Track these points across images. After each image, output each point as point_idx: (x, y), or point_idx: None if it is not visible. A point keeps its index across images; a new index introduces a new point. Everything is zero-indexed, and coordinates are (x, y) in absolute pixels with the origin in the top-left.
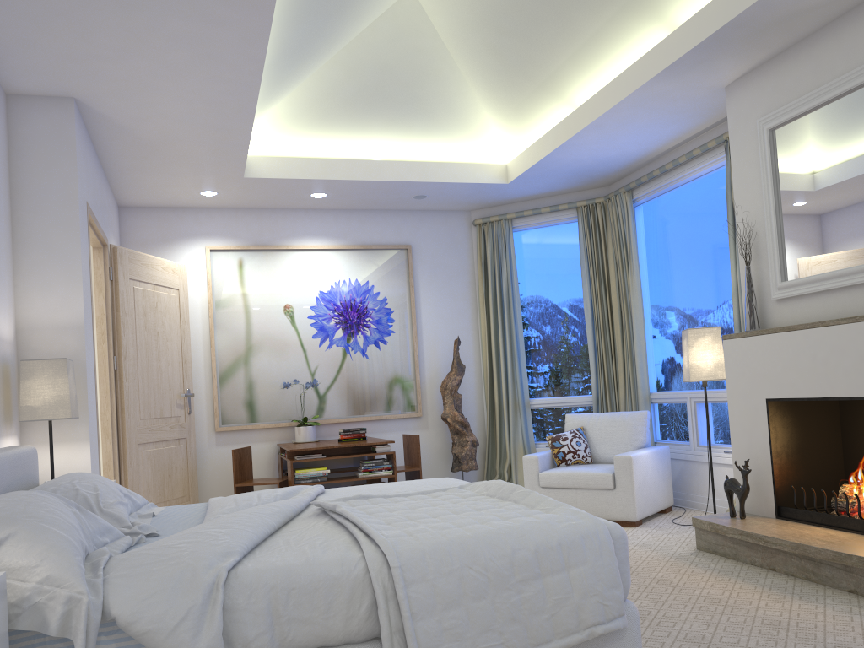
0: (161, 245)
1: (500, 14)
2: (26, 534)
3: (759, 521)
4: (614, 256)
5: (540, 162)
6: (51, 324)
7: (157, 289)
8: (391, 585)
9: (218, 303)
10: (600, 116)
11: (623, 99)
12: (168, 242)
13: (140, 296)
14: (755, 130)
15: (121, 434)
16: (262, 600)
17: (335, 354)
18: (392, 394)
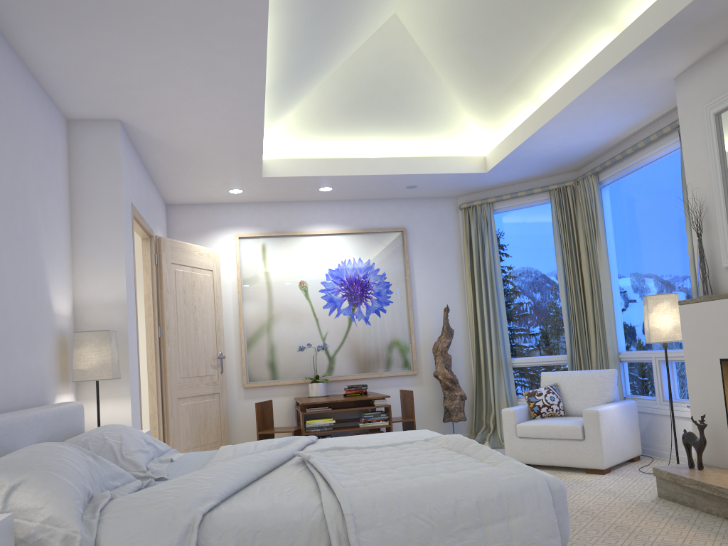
0: (200, 235)
1: (470, 29)
2: (35, 481)
3: (716, 472)
4: (584, 232)
5: (512, 153)
6: (101, 302)
7: (194, 271)
8: (345, 530)
9: (245, 281)
10: (561, 111)
11: (580, 95)
12: (205, 232)
13: (180, 277)
14: (702, 115)
15: (164, 390)
16: (231, 541)
17: (342, 322)
18: (391, 355)
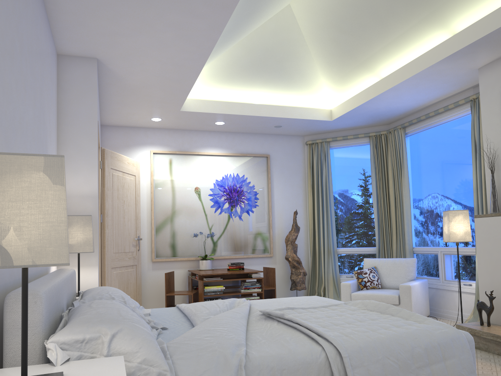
0: (124, 149)
1: (343, 21)
2: (127, 330)
3: (500, 328)
4: (392, 166)
5: (355, 108)
6: (78, 194)
7: (124, 175)
8: (342, 369)
9: (156, 184)
10: (399, 83)
11: (416, 73)
12: (128, 147)
13: (115, 179)
14: (499, 94)
15: (103, 262)
16: None
17: (223, 218)
18: (256, 242)
